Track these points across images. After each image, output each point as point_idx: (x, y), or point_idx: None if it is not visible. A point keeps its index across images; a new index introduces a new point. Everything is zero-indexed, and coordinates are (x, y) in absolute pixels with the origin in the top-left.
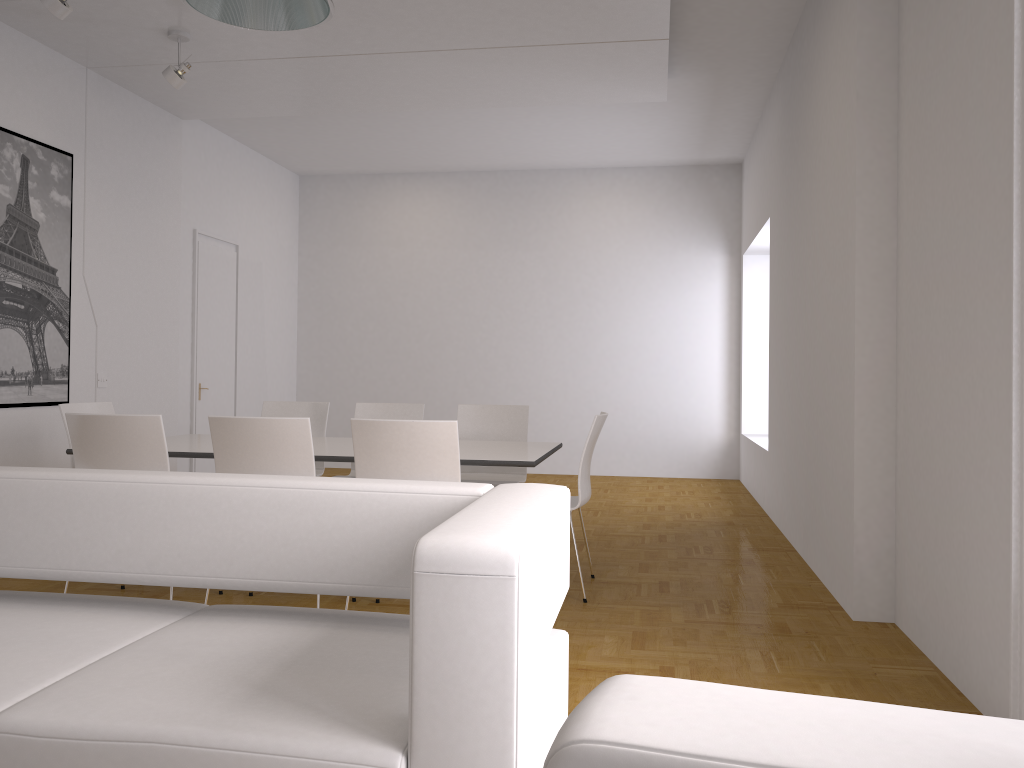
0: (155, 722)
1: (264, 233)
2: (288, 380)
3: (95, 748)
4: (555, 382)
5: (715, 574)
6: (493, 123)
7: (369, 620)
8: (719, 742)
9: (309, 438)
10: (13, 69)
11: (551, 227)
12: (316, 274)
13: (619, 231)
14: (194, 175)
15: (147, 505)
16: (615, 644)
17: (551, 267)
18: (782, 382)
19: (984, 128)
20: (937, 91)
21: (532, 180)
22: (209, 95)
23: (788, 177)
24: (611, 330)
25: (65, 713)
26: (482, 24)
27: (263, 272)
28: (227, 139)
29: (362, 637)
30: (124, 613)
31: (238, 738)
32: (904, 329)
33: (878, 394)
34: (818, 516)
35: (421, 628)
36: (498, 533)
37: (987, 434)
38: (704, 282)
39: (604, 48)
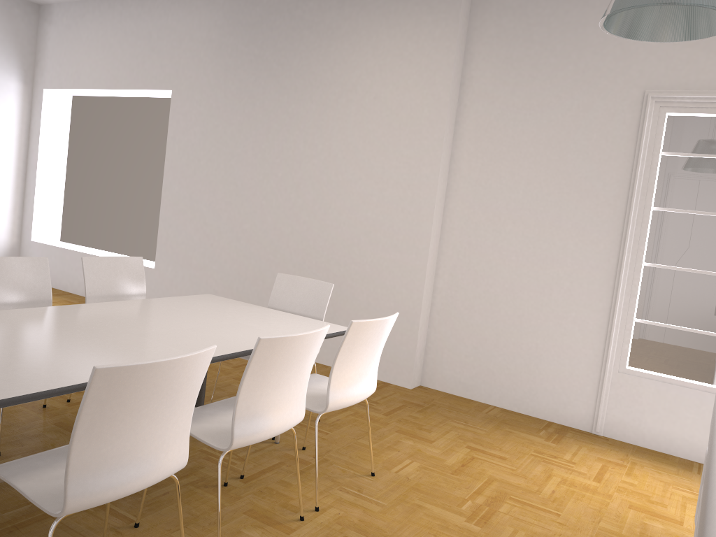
0: None
1: None
2: None
3: None
4: None
5: None
6: None
7: None
8: None
9: (321, 344)
10: None
11: None
12: None
13: None
14: None
15: None
16: (419, 443)
17: None
18: (214, 225)
19: (588, 164)
20: (526, 123)
21: None
22: None
23: (246, 81)
24: None
25: None
26: None
27: None
28: None
29: None
30: None
31: None
32: (456, 232)
33: (432, 265)
34: None
35: None
36: None
37: (573, 302)
38: (0, 103)
39: None
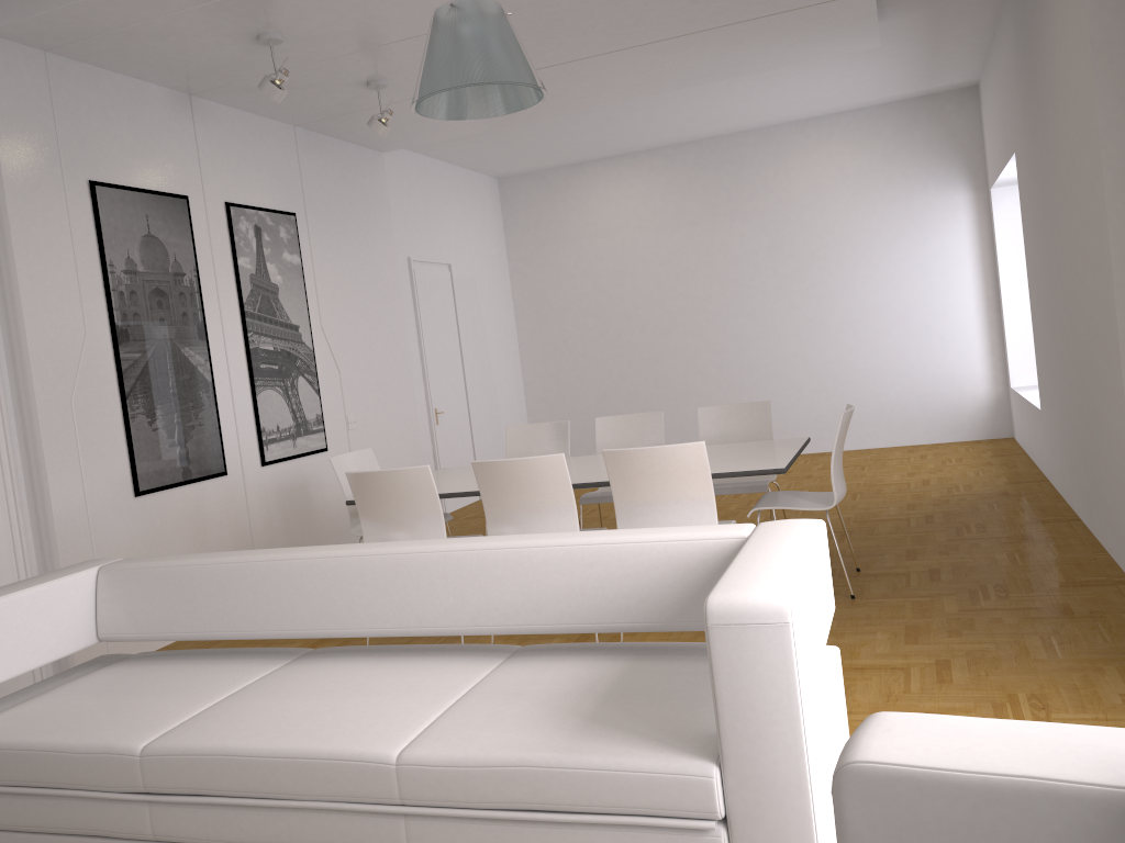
0: (520, 751)
1: (472, 246)
2: (516, 389)
3: (479, 772)
4: (793, 356)
5: (989, 555)
6: (692, 97)
7: (661, 650)
8: (945, 758)
9: (566, 472)
10: (234, 145)
11: (768, 191)
12: (528, 277)
13: (844, 183)
14: (400, 204)
15: (462, 569)
16: (888, 640)
17: (773, 234)
18: (1047, 337)
19: None
20: None
21: (741, 143)
22: (407, 127)
23: (1029, 113)
24: (848, 293)
25: (450, 747)
26: (672, 17)
27: (477, 285)
28: (425, 159)
29: (659, 667)
30: (457, 659)
31: (586, 760)
32: None
33: None
34: (1098, 485)
35: (718, 668)
36: (770, 586)
37: None
38: (948, 225)
39: (804, 12)
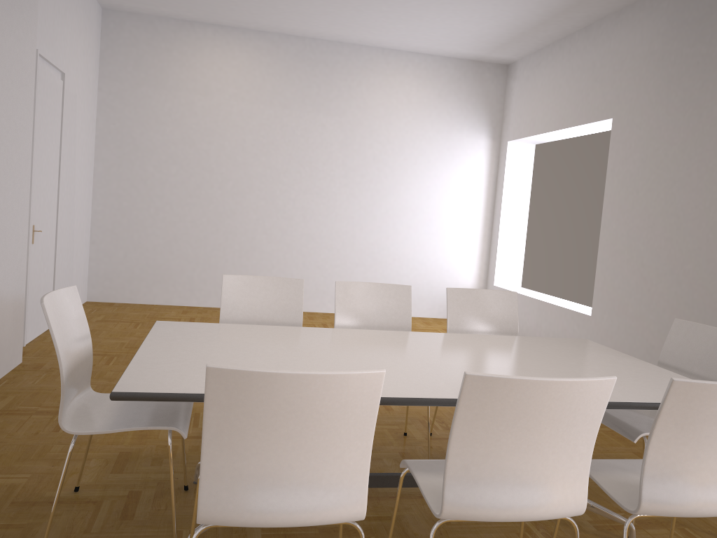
0: None
1: (79, 63)
2: (86, 217)
3: None
4: (344, 234)
5: None
6: None
7: None
8: None
9: (605, 404)
10: None
11: (351, 96)
12: (117, 112)
13: (408, 108)
14: None
15: None
16: None
17: (348, 132)
18: (652, 266)
19: None
20: None
21: (337, 51)
22: None
23: (691, 89)
24: (395, 193)
25: None
26: None
27: (77, 105)
28: None
29: None
30: None
31: None
32: None
33: None
34: None
35: None
36: None
37: None
38: (471, 160)
39: None
